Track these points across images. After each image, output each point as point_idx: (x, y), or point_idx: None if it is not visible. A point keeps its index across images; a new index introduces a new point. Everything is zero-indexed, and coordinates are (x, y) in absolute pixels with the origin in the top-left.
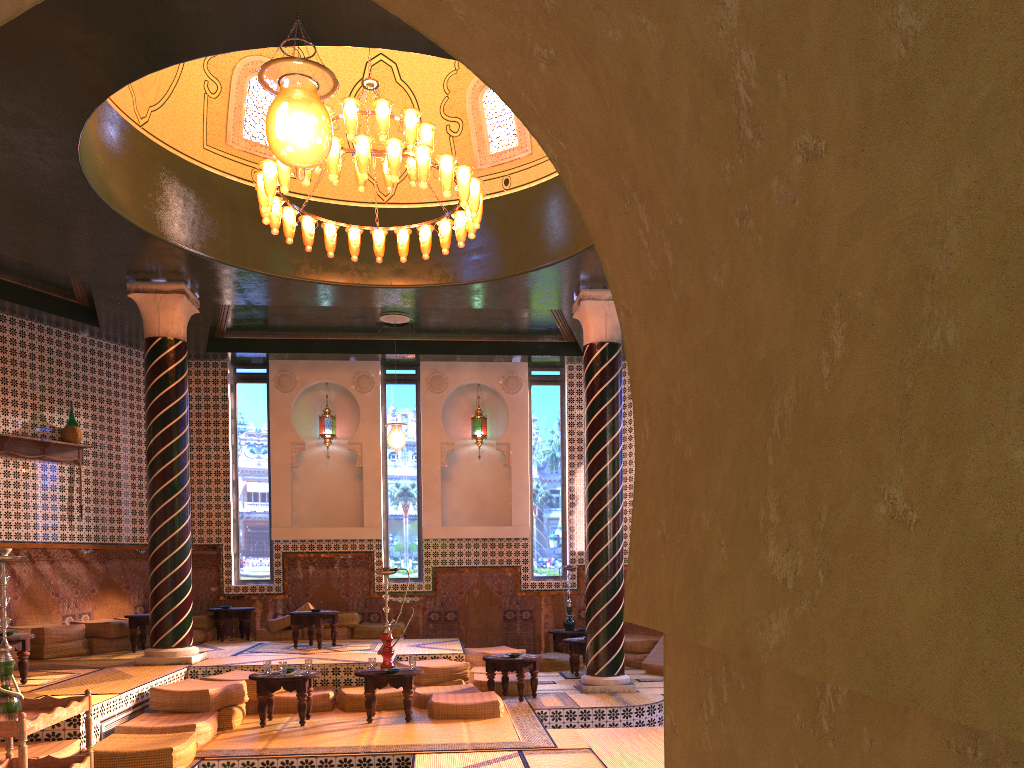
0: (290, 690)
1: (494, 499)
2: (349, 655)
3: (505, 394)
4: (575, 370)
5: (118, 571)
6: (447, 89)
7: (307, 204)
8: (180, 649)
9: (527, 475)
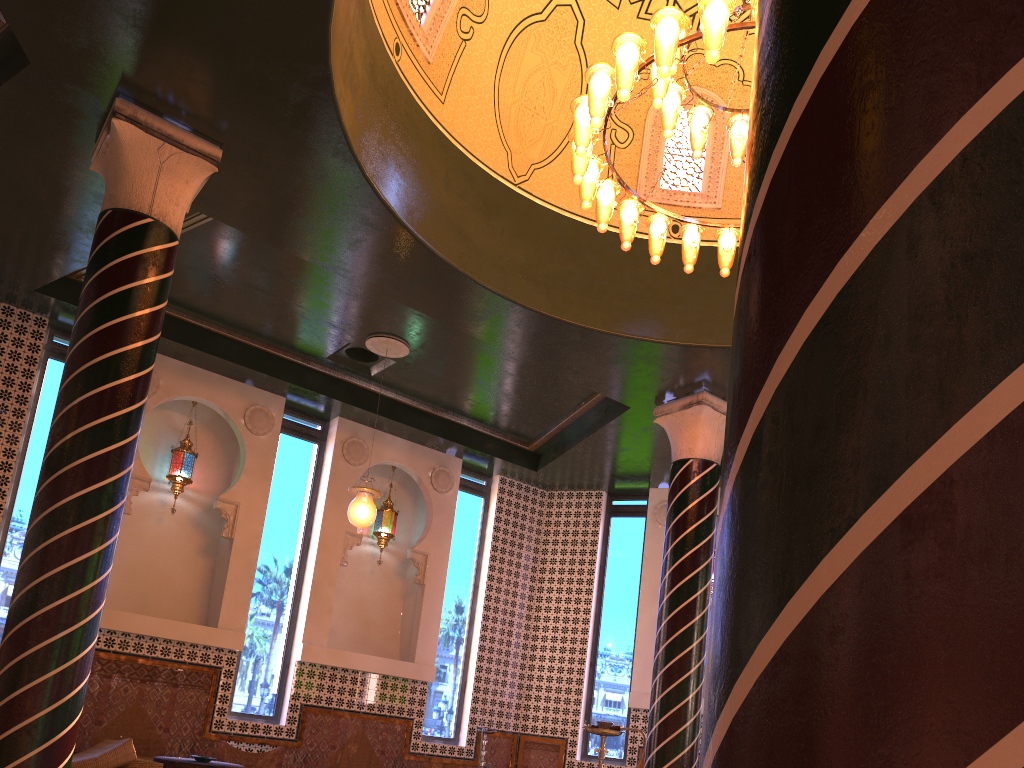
0: None
1: (381, 622)
2: None
3: (432, 490)
4: (507, 485)
5: None
6: None
7: (435, 132)
8: None
9: (442, 600)
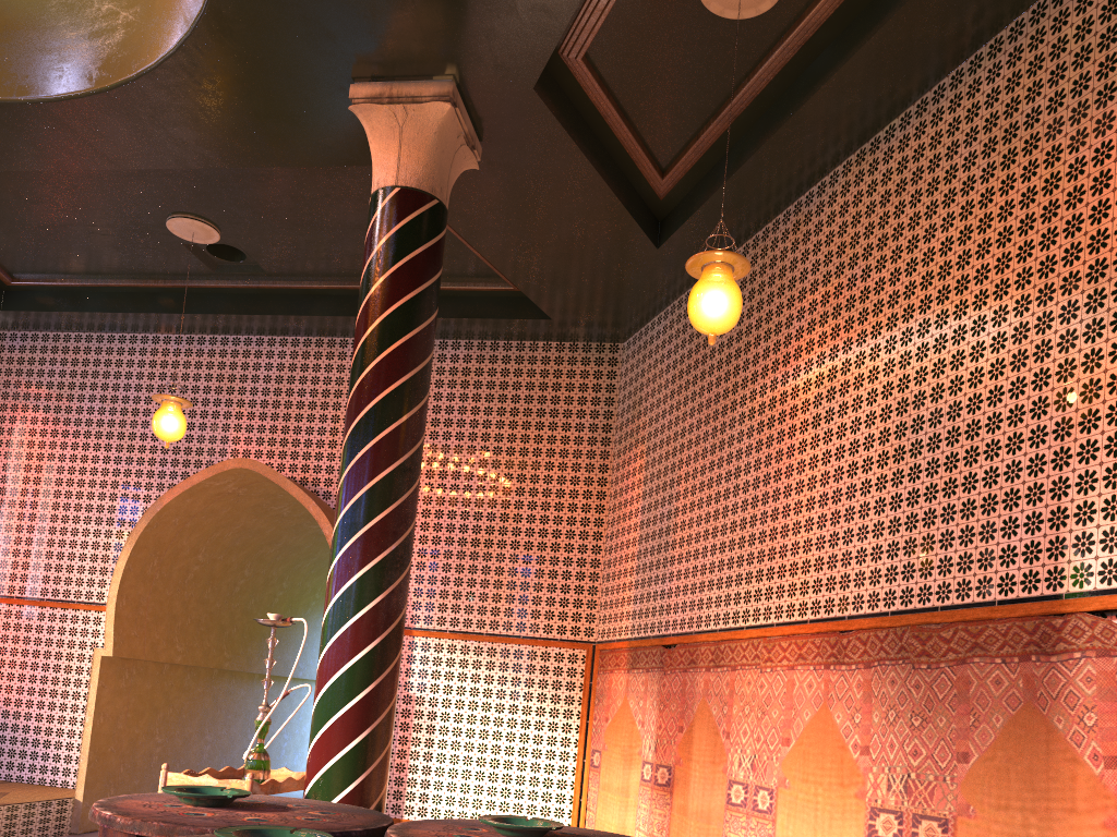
0: None
1: None
2: None
3: None
4: None
5: None
6: None
7: None
8: None
9: None
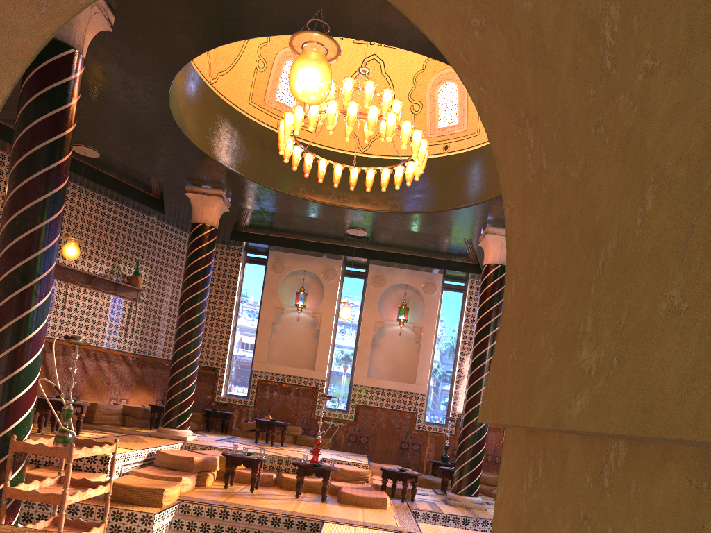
0: (247, 467)
1: (405, 364)
2: (290, 453)
3: (424, 294)
4: (475, 284)
5: (149, 375)
6: (415, 82)
7: (310, 148)
8: (180, 430)
9: (431, 351)
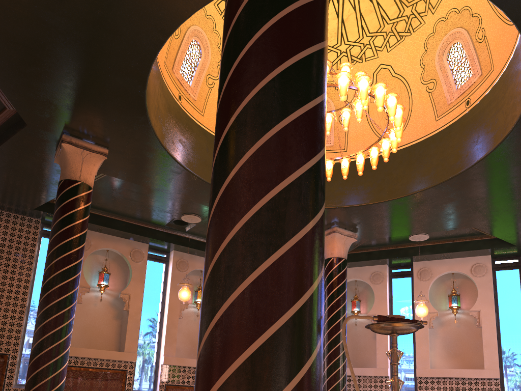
0: None
1: None
2: None
3: None
4: None
5: None
6: None
7: (200, 128)
8: None
9: None
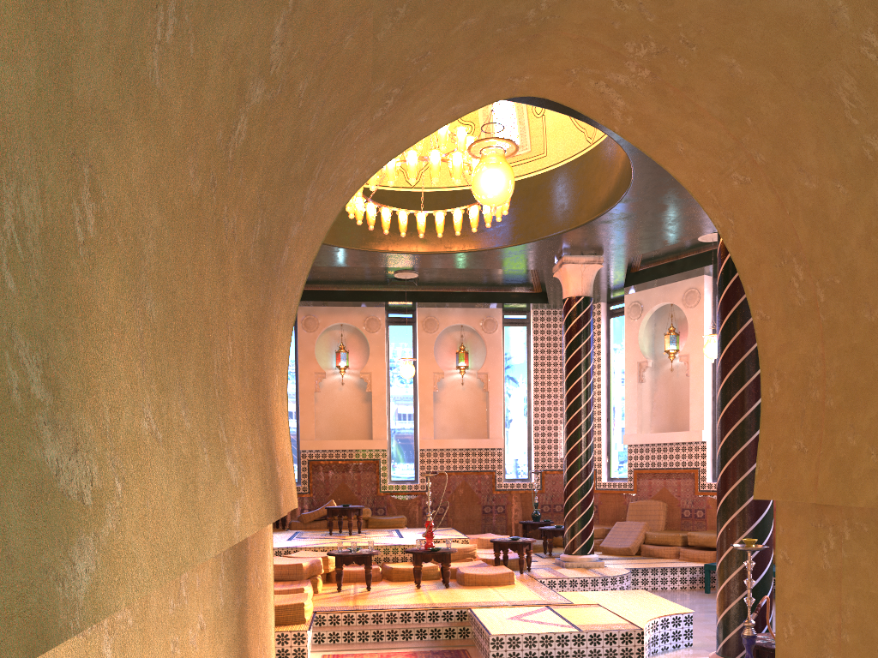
0: (360, 564)
1: (473, 417)
2: (380, 539)
3: (484, 333)
4: (539, 314)
5: None
6: None
7: None
8: None
9: (501, 398)
